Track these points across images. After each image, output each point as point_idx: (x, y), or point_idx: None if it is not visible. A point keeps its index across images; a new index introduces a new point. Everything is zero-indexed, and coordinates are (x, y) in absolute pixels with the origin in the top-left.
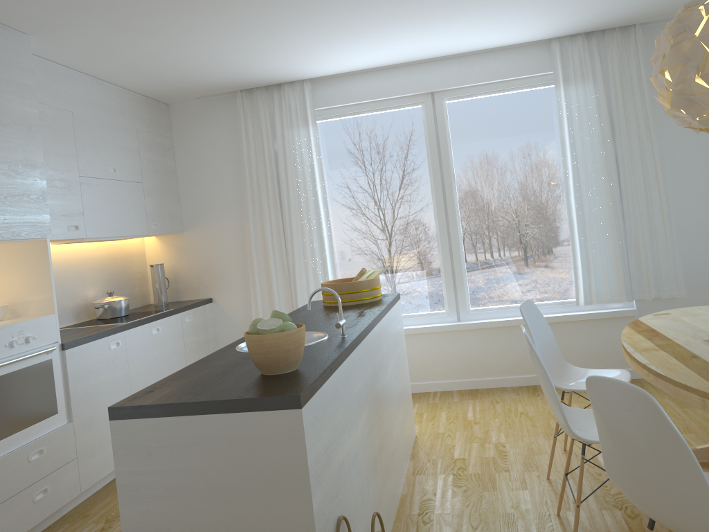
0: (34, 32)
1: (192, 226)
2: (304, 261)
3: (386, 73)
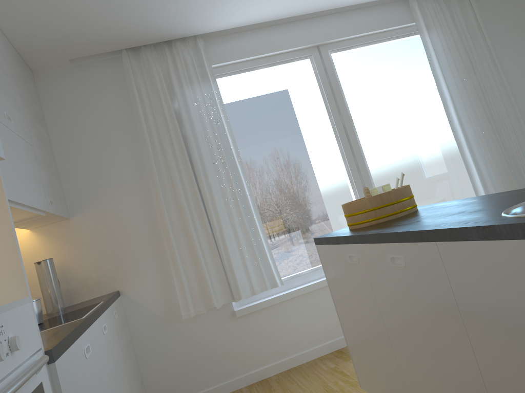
0: None
1: (80, 208)
2: (231, 222)
3: (275, 29)
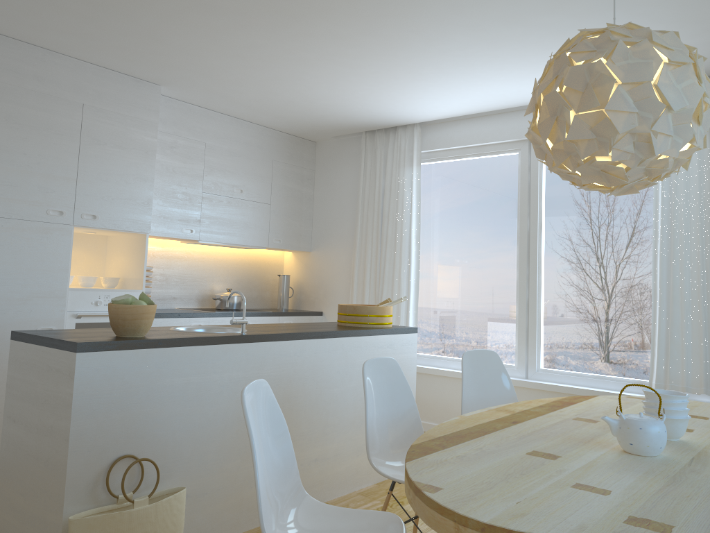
0: (162, 83)
1: (317, 246)
2: (391, 291)
3: (486, 120)
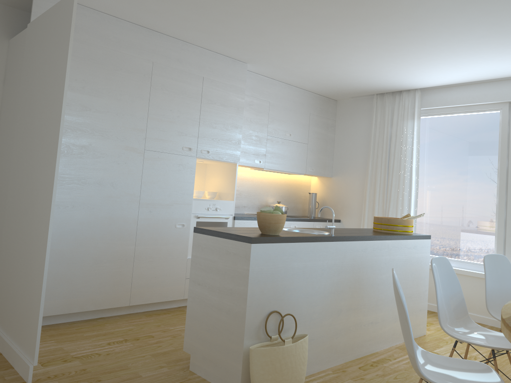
0: (248, 62)
1: (337, 174)
2: (396, 207)
3: (474, 87)
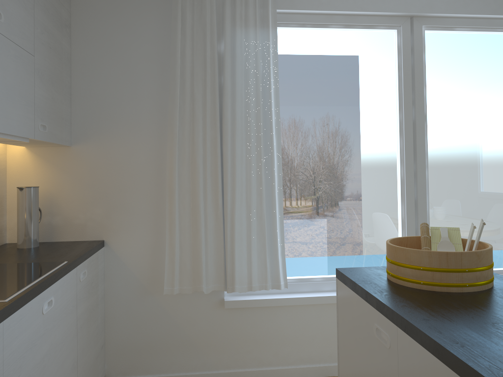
0: None
1: (85, 138)
2: (247, 201)
3: None
